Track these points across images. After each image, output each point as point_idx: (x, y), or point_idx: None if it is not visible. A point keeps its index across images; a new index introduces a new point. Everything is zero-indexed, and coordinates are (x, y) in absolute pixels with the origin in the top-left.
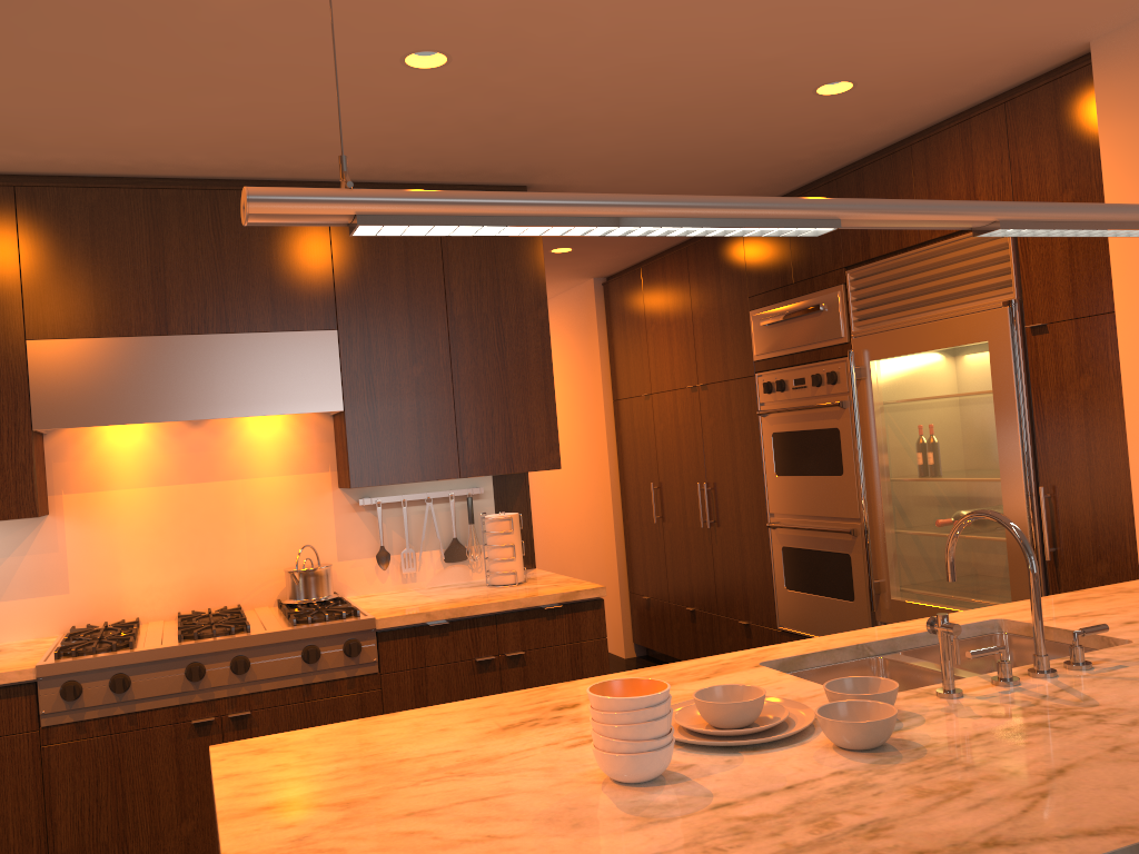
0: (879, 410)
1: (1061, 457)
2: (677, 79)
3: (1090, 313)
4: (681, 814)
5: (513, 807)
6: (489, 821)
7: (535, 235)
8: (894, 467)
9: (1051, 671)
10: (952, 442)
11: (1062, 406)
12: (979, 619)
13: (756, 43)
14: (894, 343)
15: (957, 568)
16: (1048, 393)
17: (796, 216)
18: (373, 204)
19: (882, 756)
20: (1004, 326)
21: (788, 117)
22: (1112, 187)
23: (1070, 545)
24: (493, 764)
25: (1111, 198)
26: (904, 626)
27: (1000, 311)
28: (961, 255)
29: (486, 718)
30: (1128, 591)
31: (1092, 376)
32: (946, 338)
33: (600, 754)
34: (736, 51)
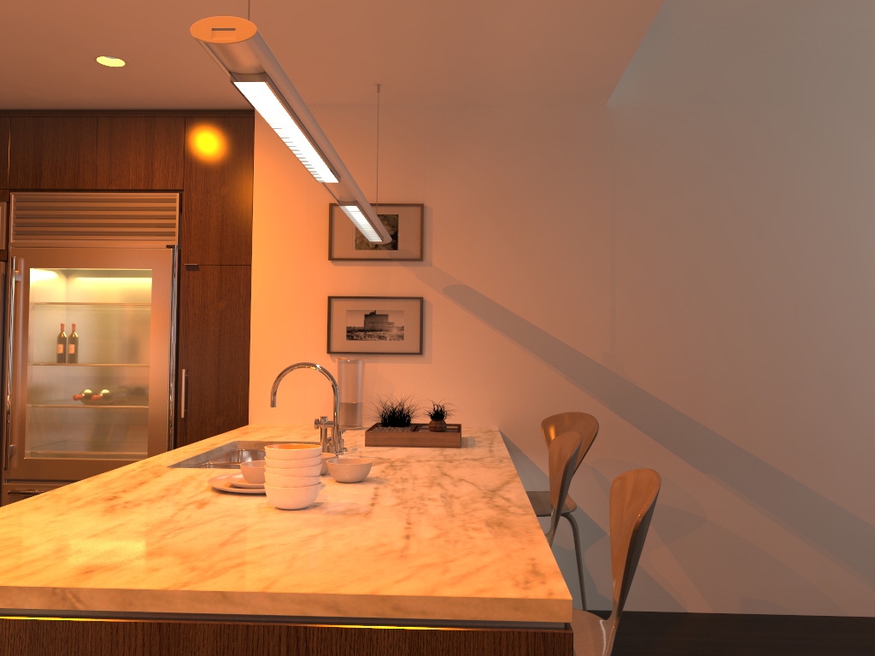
0: (32, 308)
1: (199, 350)
2: (34, 1)
3: (231, 263)
4: (367, 510)
5: (275, 528)
6: (285, 533)
7: (273, 128)
8: (43, 353)
9: (340, 451)
10: (106, 336)
11: (204, 318)
12: (228, 441)
13: (123, 13)
14: (61, 257)
15: (97, 429)
16: (194, 309)
17: (337, 168)
18: (280, 72)
19: (373, 482)
20: (168, 261)
21: (50, 62)
22: (259, 193)
23: (198, 407)
24: (180, 522)
25: (258, 199)
26: (195, 447)
27: (166, 251)
28: (134, 206)
29: (67, 512)
30: (261, 428)
31: (228, 301)
32: (114, 262)
33: (293, 490)
34: (104, 10)
